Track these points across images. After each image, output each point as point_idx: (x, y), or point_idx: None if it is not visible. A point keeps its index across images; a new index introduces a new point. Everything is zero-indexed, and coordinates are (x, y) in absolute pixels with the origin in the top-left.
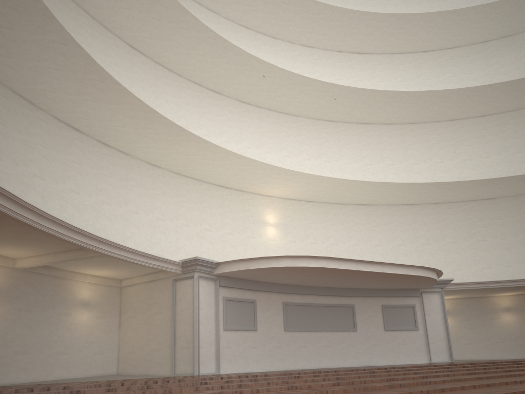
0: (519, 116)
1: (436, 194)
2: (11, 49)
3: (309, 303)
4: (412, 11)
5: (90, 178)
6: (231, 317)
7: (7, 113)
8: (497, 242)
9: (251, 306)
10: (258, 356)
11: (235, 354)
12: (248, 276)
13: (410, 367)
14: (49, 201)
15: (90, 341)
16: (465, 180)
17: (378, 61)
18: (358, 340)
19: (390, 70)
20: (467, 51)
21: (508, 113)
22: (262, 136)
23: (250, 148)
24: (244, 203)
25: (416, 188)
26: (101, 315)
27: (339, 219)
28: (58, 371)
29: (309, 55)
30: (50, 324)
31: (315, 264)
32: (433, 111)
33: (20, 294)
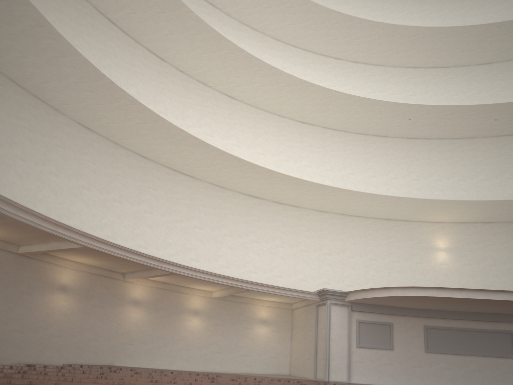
0: None
1: None
2: (198, 163)
3: (455, 327)
4: None
5: (267, 230)
6: (365, 337)
7: (206, 198)
8: None
9: (387, 328)
10: (393, 372)
11: (368, 368)
12: (378, 303)
13: None
14: (236, 250)
15: (267, 348)
16: None
17: None
18: None
19: None
20: None
21: None
22: (431, 166)
23: (418, 179)
24: (412, 232)
25: None
26: (276, 330)
27: None
28: (243, 367)
29: (487, 72)
30: (237, 334)
31: (424, 293)
32: None
33: (216, 314)
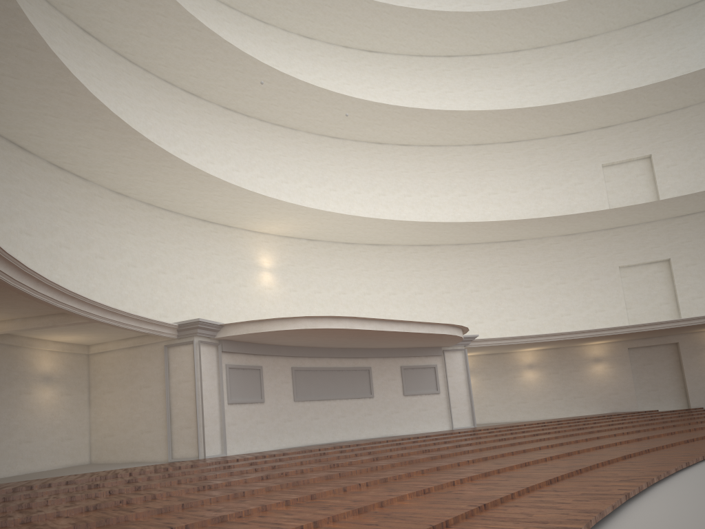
0: (549, 145)
1: (459, 234)
2: None
3: (321, 367)
4: (434, 2)
5: (43, 213)
6: (236, 388)
7: None
8: (522, 291)
9: (257, 373)
10: (266, 433)
11: (241, 431)
12: (256, 339)
13: (434, 435)
14: None
15: (56, 425)
16: (490, 218)
17: (393, 63)
18: (375, 408)
19: (407, 76)
20: (495, 60)
21: (537, 140)
22: (252, 155)
23: (238, 171)
24: (233, 242)
25: (437, 227)
26: (67, 392)
27: (347, 263)
28: (21, 464)
29: (309, 49)
30: (8, 406)
31: (337, 325)
32: (457, 133)
33: None
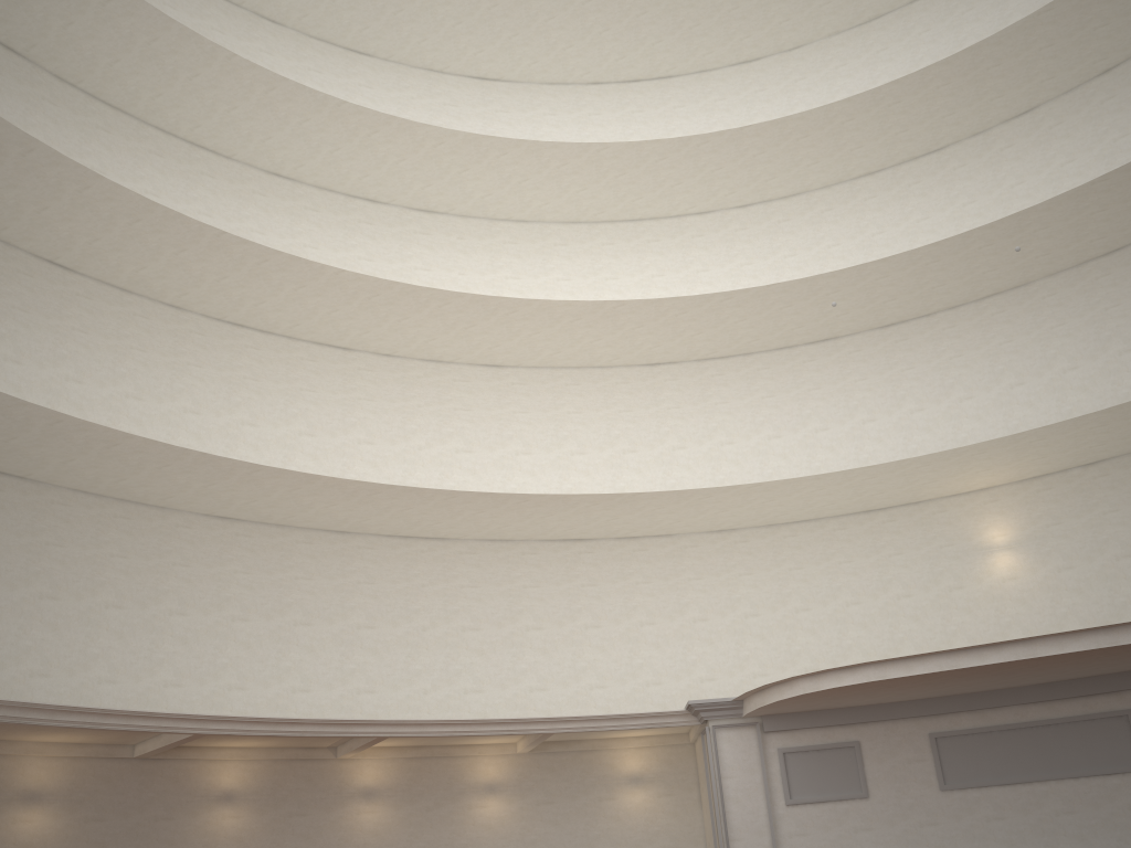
0: None
1: None
2: (430, 518)
3: (999, 725)
4: None
5: (613, 597)
6: (803, 780)
7: (477, 569)
8: None
9: (849, 753)
10: (877, 845)
11: (820, 844)
12: (809, 707)
13: None
14: (556, 653)
15: (653, 832)
16: None
17: None
18: None
19: None
20: None
21: None
22: (945, 371)
23: (921, 409)
24: (927, 524)
25: None
26: (666, 791)
27: None
28: None
29: (1030, 131)
30: (585, 815)
31: (852, 679)
32: None
33: (534, 784)
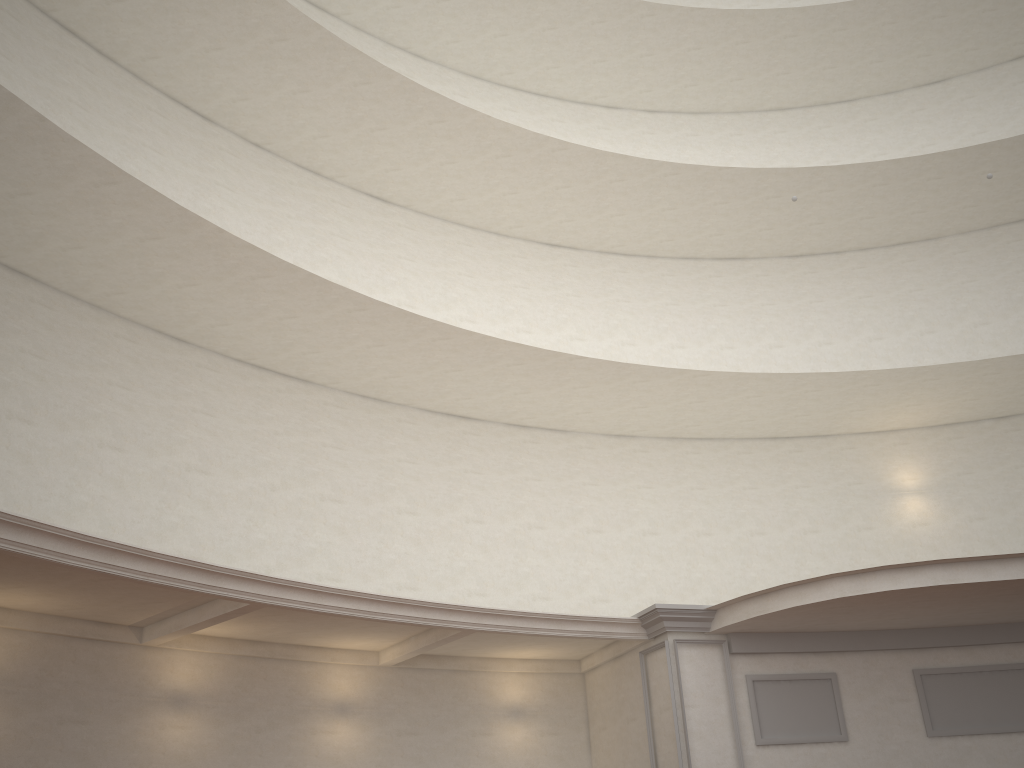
0: None
1: None
2: (310, 341)
3: (991, 665)
4: None
5: (499, 491)
6: (775, 716)
7: (344, 428)
8: None
9: (825, 687)
10: None
11: None
12: (793, 626)
13: None
14: (431, 546)
15: None
16: None
17: None
18: None
19: None
20: None
21: None
22: (855, 310)
23: (830, 343)
24: (835, 459)
25: None
26: (550, 729)
27: None
28: None
29: (941, 99)
30: (454, 753)
31: (913, 581)
32: None
33: (395, 708)
